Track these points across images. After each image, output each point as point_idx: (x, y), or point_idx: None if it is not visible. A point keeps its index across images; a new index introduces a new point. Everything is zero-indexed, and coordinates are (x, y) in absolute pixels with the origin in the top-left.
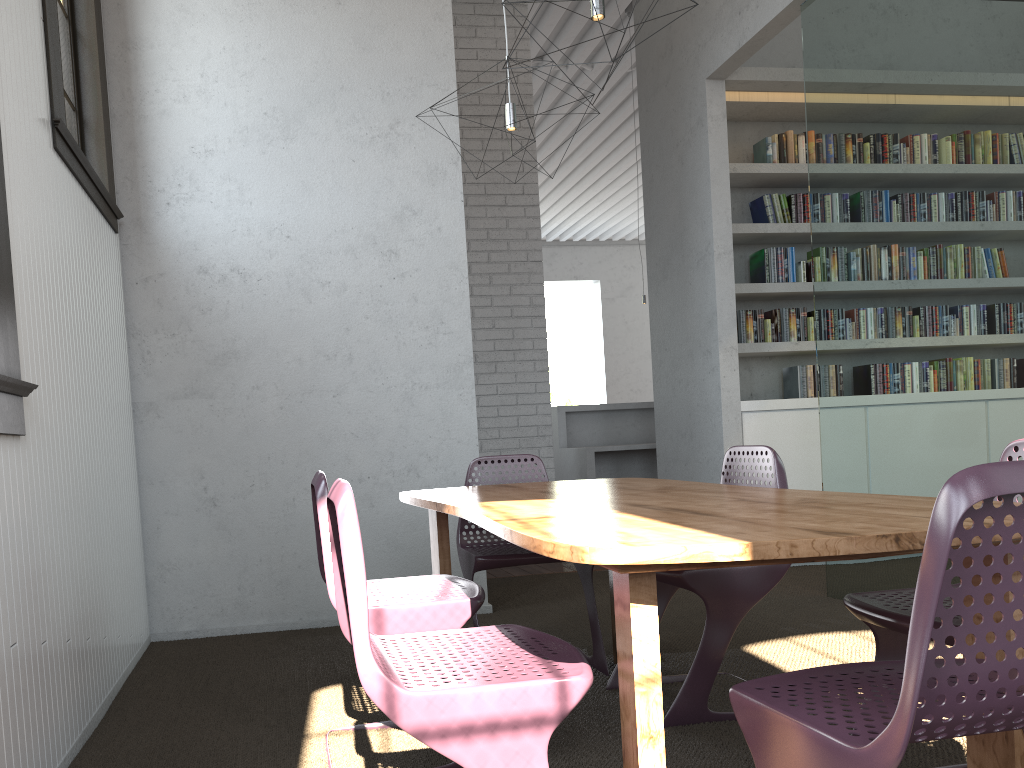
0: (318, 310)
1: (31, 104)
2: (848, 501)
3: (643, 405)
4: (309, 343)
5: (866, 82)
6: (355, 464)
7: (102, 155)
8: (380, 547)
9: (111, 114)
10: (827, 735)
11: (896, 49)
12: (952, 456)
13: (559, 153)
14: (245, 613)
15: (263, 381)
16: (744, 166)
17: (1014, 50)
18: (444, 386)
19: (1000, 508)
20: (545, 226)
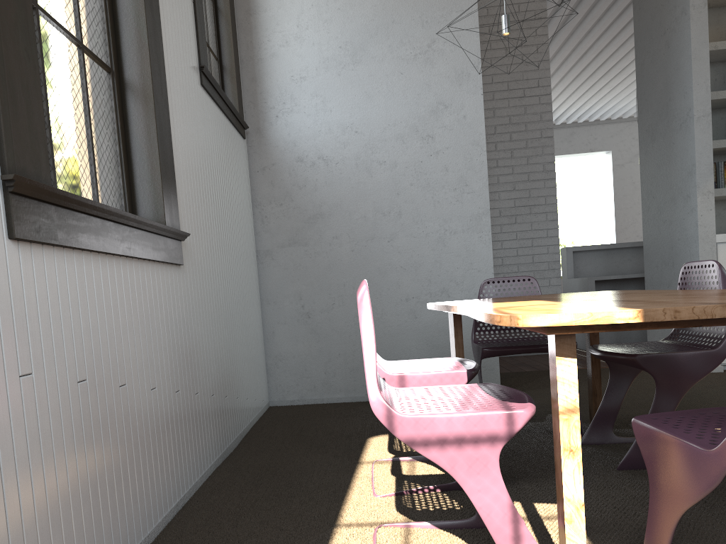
0: (377, 182)
1: (185, 57)
2: None
3: (638, 244)
4: (371, 205)
5: None
6: (403, 288)
7: (234, 88)
8: (421, 346)
9: (240, 60)
10: (691, 443)
11: None
12: None
13: (575, 53)
14: (329, 389)
15: (340, 233)
16: (725, 43)
17: None
18: (468, 231)
19: None
20: (565, 112)
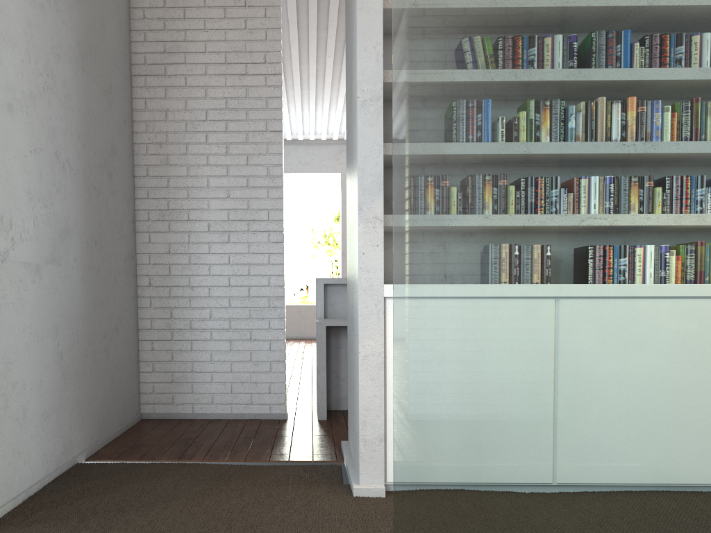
0: None
1: None
2: None
3: None
4: None
5: None
6: None
7: None
8: None
9: None
10: None
11: None
12: (450, 423)
13: None
14: None
15: None
16: None
17: None
18: None
19: None
20: None
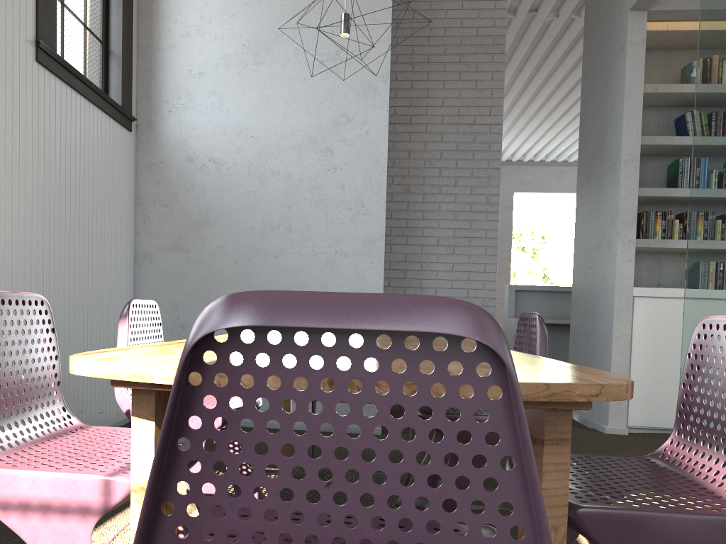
0: (269, 192)
1: (4, 26)
2: None
3: None
4: (260, 216)
5: None
6: None
7: (119, 75)
8: None
9: (137, 47)
10: None
11: None
12: None
13: (559, 89)
14: None
15: (224, 242)
16: (666, 86)
17: None
18: (360, 255)
19: (277, 345)
20: (555, 149)
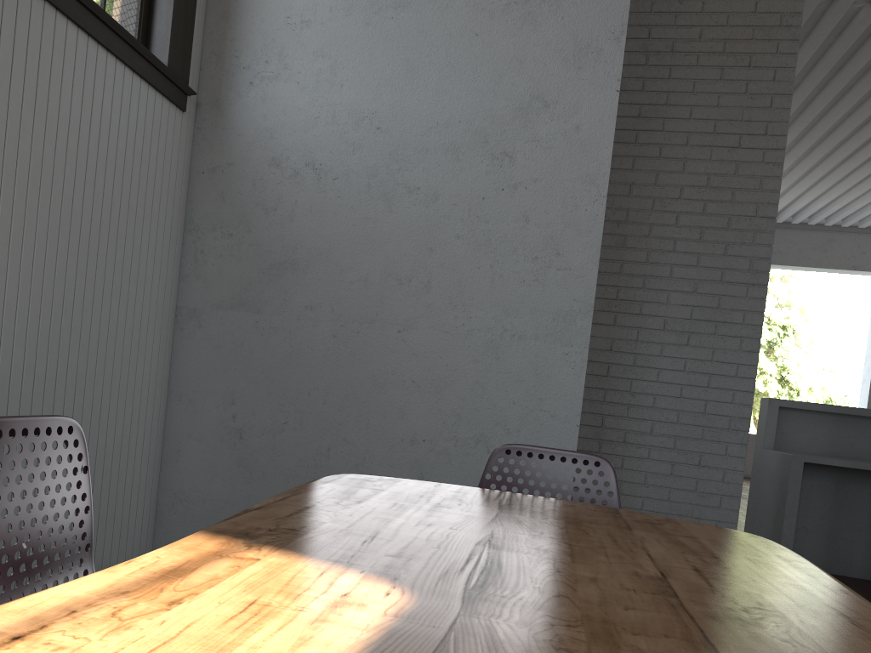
0: (398, 222)
1: None
2: None
3: None
4: (380, 262)
5: None
6: (410, 420)
7: (168, 15)
8: None
9: None
10: None
11: None
12: None
13: (850, 119)
14: None
15: (318, 301)
16: None
17: None
18: (545, 339)
19: None
20: (825, 208)
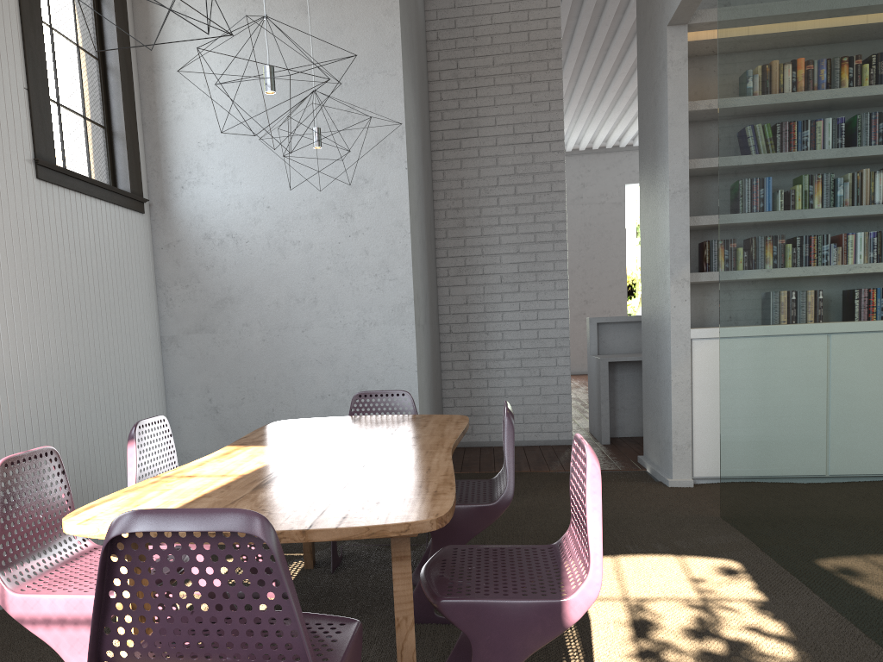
0: (291, 264)
1: (2, 157)
2: (392, 481)
3: None
4: (284, 290)
5: (747, 40)
6: (319, 384)
7: (125, 159)
8: None
9: (143, 122)
10: None
11: (762, 9)
12: (780, 406)
13: None
14: None
15: (250, 320)
16: None
17: (820, 19)
18: (389, 323)
19: (156, 538)
20: None
